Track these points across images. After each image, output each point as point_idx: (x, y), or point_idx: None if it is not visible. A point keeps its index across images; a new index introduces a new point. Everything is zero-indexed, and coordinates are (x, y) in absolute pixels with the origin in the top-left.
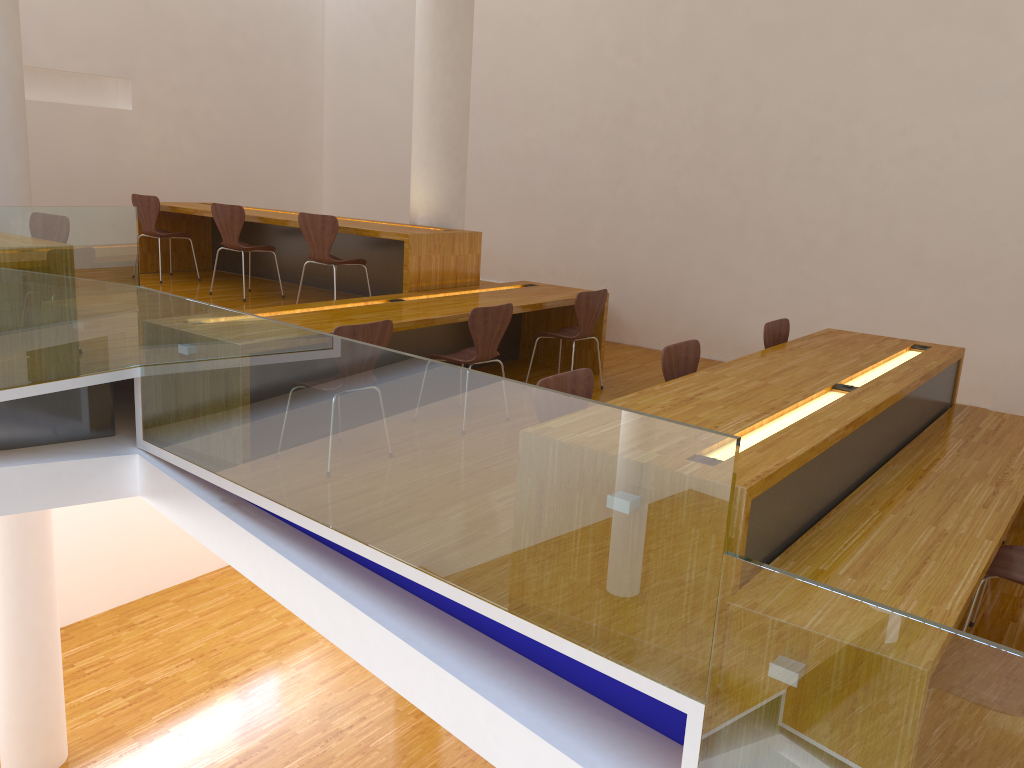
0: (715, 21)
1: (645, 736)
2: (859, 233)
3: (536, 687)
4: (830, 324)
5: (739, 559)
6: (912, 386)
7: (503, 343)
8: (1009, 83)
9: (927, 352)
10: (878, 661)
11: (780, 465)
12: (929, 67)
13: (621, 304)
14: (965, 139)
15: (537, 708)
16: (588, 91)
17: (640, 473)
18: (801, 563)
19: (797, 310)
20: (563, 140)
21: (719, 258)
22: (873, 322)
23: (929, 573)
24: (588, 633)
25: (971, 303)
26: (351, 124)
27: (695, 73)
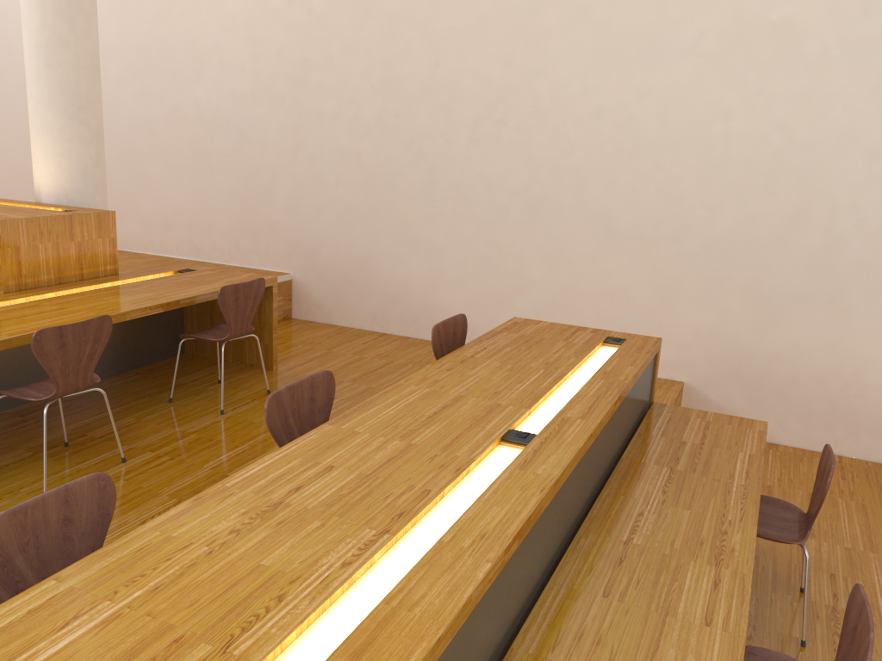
0: None
1: None
2: (548, 200)
3: None
4: (525, 297)
5: None
6: (605, 419)
7: (160, 339)
8: (690, 39)
9: (622, 350)
10: None
11: None
12: (609, 21)
13: (311, 279)
14: (649, 99)
15: None
16: (259, 46)
17: None
18: None
19: (491, 283)
20: (236, 101)
21: (408, 228)
22: (567, 294)
23: None
24: None
25: (663, 273)
26: (5, 83)
27: (370, 26)
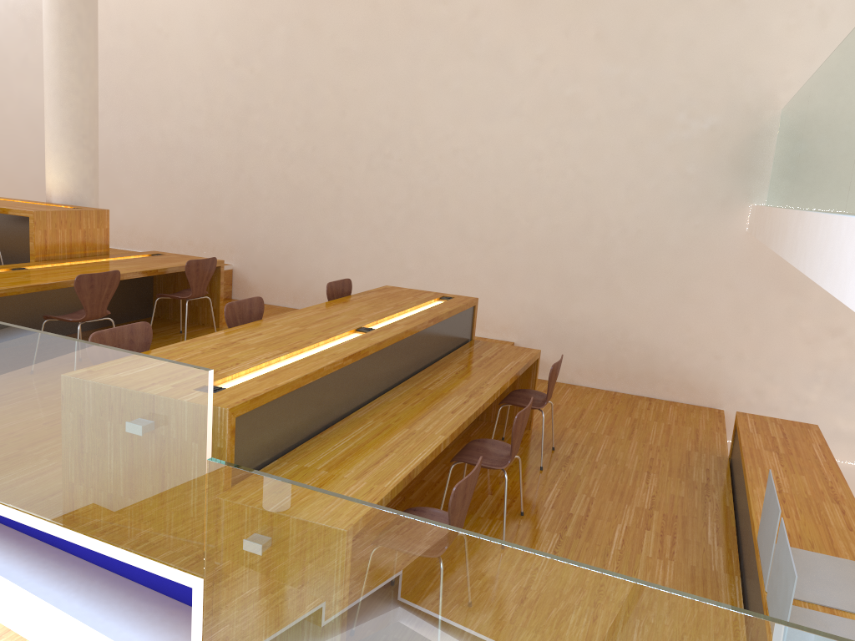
0: (309, 44)
1: (182, 612)
2: (421, 212)
3: (95, 586)
4: (405, 282)
5: (217, 463)
6: (420, 327)
7: (136, 304)
8: (514, 104)
9: (448, 301)
10: (308, 527)
11: (268, 390)
12: (462, 90)
13: (248, 269)
14: (488, 144)
15: (91, 602)
16: (212, 94)
17: (147, 402)
18: (292, 463)
19: (381, 272)
20: (194, 133)
21: (322, 231)
22: (435, 280)
23: (386, 462)
24: (120, 534)
25: (499, 265)
26: (4, 112)
27: (296, 84)
